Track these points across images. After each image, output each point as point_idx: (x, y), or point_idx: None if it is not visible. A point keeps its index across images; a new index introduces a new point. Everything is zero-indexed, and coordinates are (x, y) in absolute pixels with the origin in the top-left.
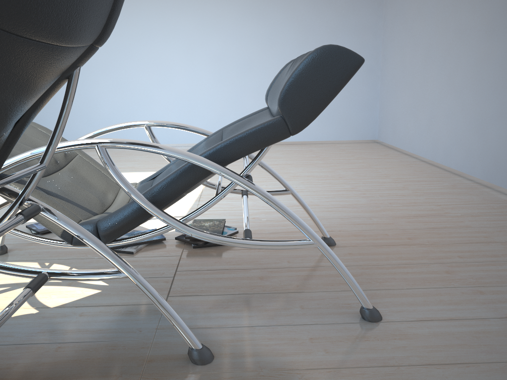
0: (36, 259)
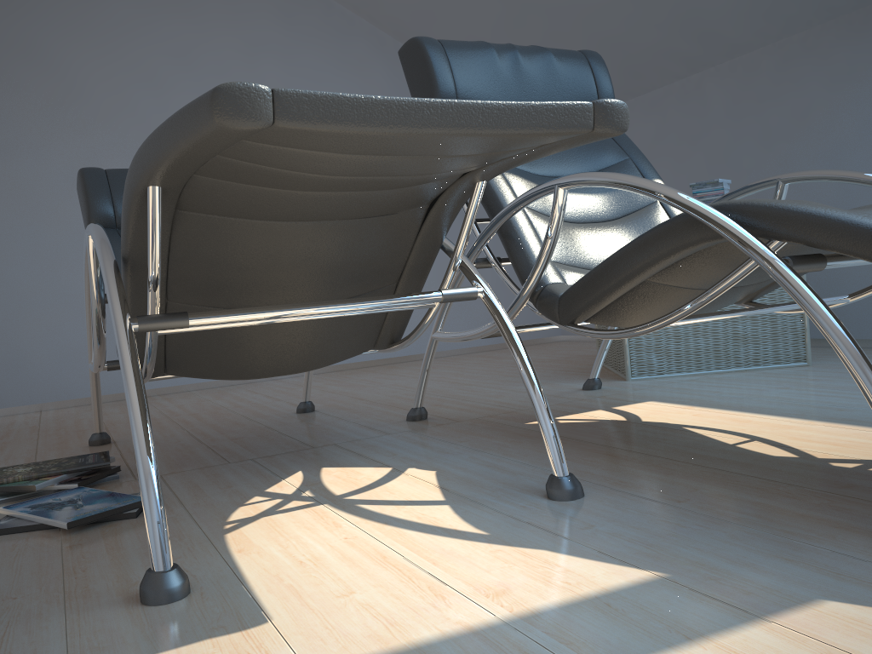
0: (202, 544)
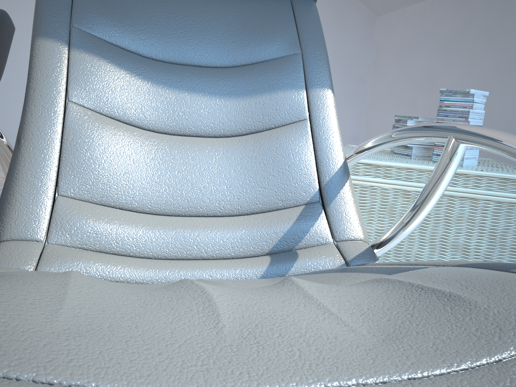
0: None
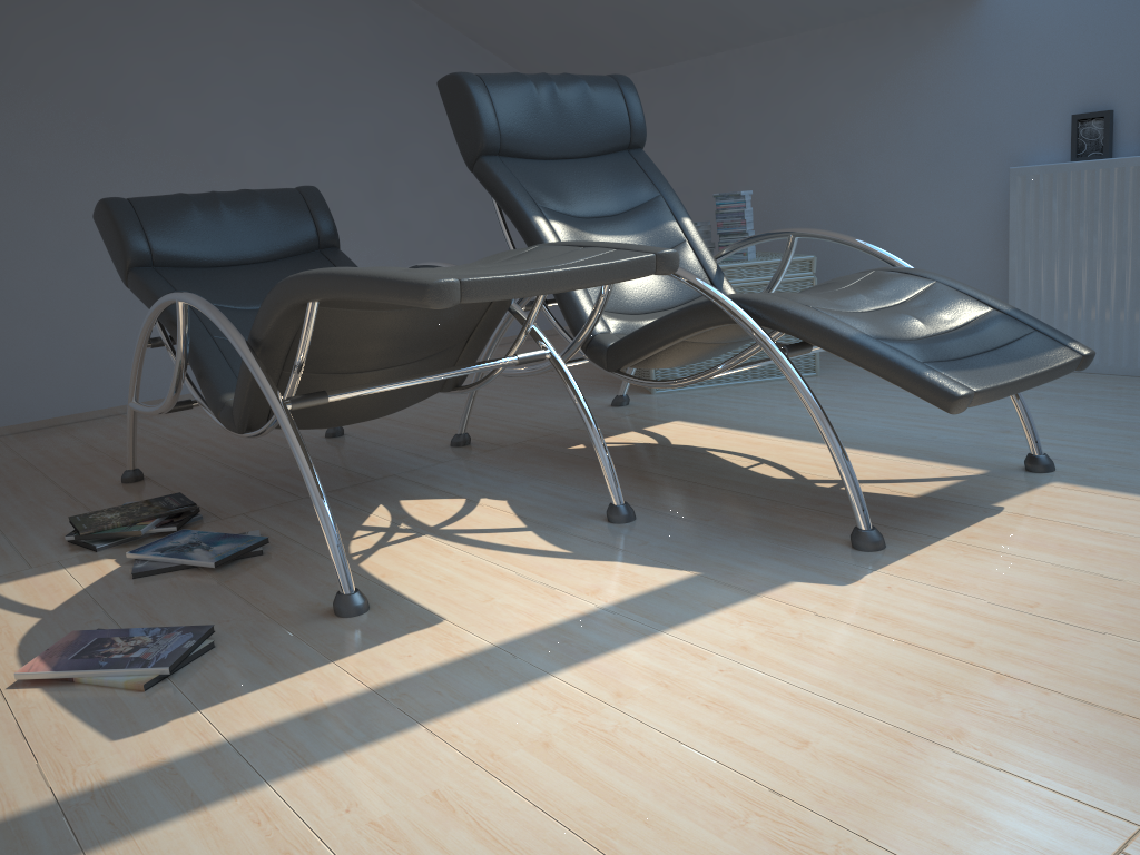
0: None
